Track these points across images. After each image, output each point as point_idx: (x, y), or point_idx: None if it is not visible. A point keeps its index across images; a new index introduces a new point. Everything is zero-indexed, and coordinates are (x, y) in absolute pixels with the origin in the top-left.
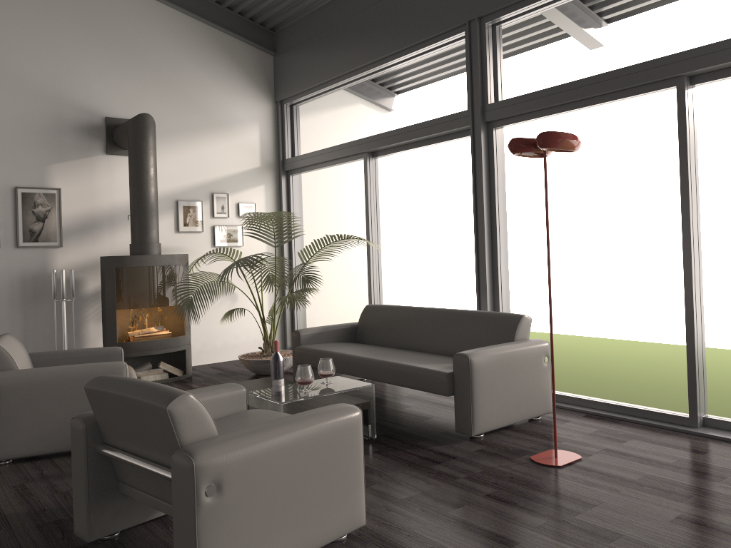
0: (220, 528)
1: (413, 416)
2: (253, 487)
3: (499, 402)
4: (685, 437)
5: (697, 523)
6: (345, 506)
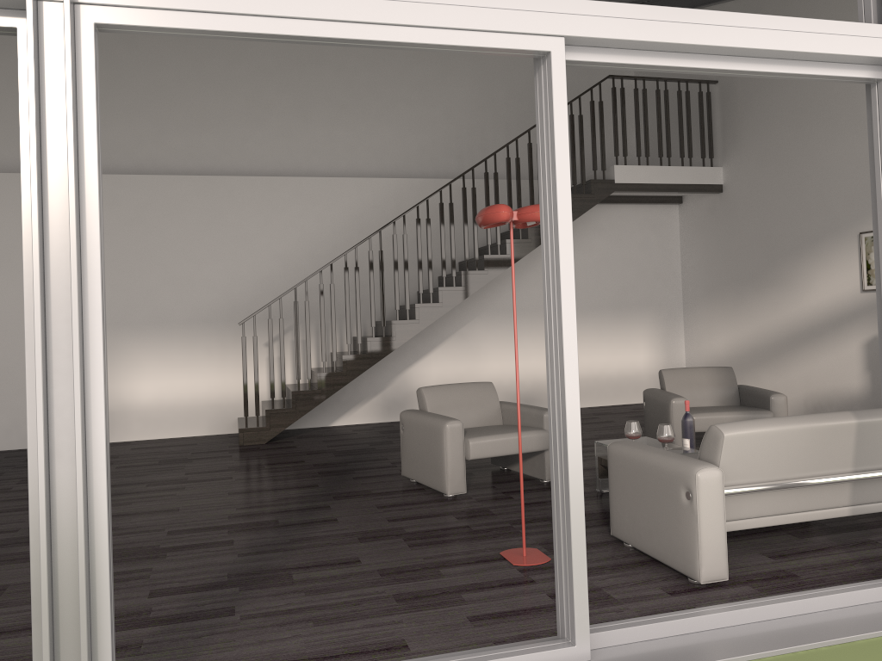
0: (403, 445)
1: (742, 533)
2: (409, 435)
3: (629, 514)
4: (536, 632)
5: (343, 563)
6: (436, 474)
